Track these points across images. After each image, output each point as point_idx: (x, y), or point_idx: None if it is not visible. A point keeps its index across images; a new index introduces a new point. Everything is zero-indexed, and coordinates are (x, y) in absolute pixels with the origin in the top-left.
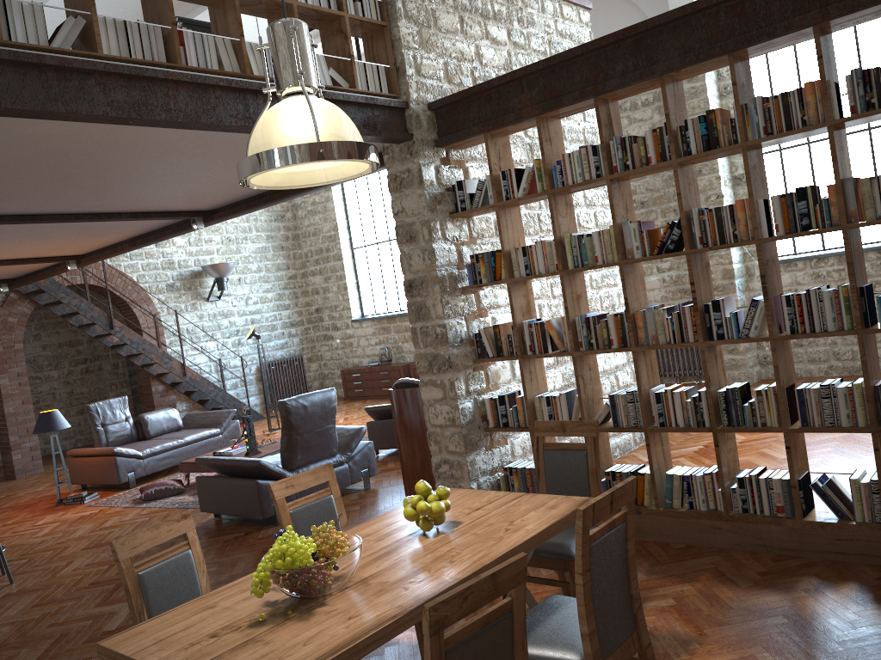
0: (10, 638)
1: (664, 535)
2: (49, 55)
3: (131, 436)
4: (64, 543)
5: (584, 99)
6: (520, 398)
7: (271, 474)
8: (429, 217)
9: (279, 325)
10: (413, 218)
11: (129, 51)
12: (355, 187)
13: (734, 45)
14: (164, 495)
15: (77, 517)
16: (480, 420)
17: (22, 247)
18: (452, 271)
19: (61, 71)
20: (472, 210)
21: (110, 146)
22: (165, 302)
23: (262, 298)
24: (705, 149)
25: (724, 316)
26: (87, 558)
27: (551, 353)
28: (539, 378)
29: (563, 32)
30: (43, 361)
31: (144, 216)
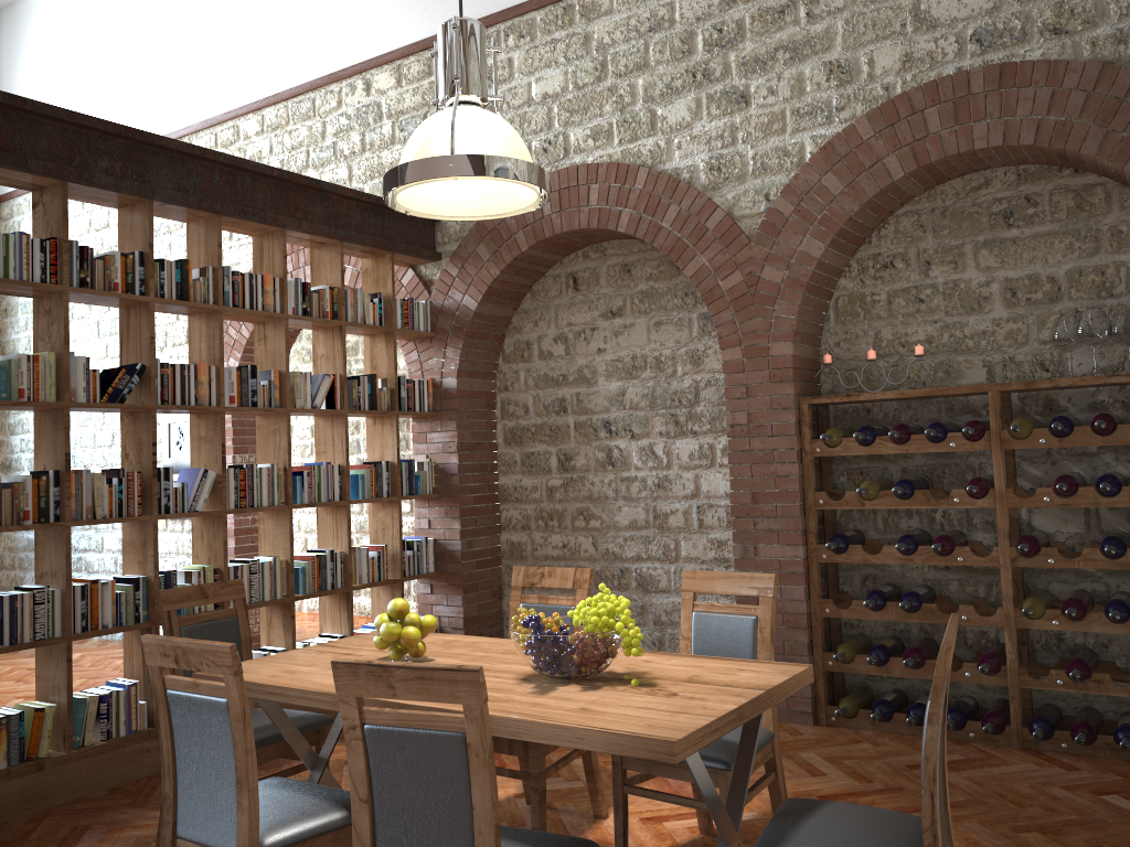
0: None
1: (75, 789)
2: None
3: None
4: None
5: (57, 176)
6: None
7: None
8: None
9: None
10: None
11: None
12: None
13: (233, 210)
14: None
15: None
16: None
17: None
18: None
19: None
20: None
21: None
22: None
23: None
24: (178, 298)
25: (173, 487)
26: None
27: None
28: None
29: None
30: None
31: None
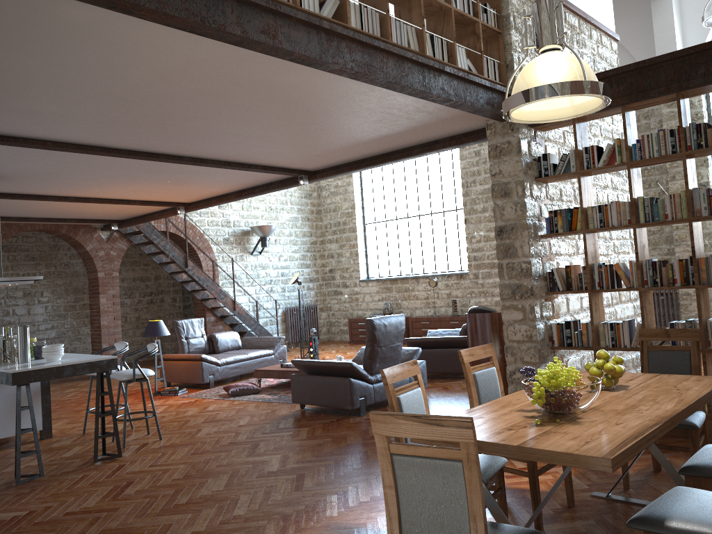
0: (191, 472)
1: None
2: (325, 21)
3: (205, 349)
4: (183, 418)
5: (668, 93)
6: (585, 323)
7: (358, 375)
8: (523, 178)
9: (301, 279)
10: (508, 179)
11: (361, 26)
12: (371, 176)
13: None
14: (246, 393)
15: (180, 403)
16: (548, 340)
17: (160, 189)
18: (535, 221)
19: (328, 34)
20: (556, 175)
21: (314, 100)
22: (221, 252)
23: (291, 257)
24: None
25: None
26: (211, 428)
27: (619, 288)
28: (600, 310)
29: (601, 55)
30: (121, 290)
31: (271, 170)
